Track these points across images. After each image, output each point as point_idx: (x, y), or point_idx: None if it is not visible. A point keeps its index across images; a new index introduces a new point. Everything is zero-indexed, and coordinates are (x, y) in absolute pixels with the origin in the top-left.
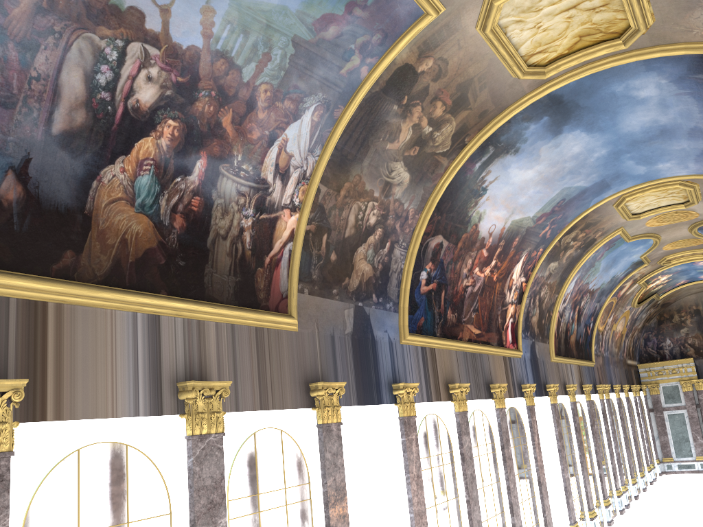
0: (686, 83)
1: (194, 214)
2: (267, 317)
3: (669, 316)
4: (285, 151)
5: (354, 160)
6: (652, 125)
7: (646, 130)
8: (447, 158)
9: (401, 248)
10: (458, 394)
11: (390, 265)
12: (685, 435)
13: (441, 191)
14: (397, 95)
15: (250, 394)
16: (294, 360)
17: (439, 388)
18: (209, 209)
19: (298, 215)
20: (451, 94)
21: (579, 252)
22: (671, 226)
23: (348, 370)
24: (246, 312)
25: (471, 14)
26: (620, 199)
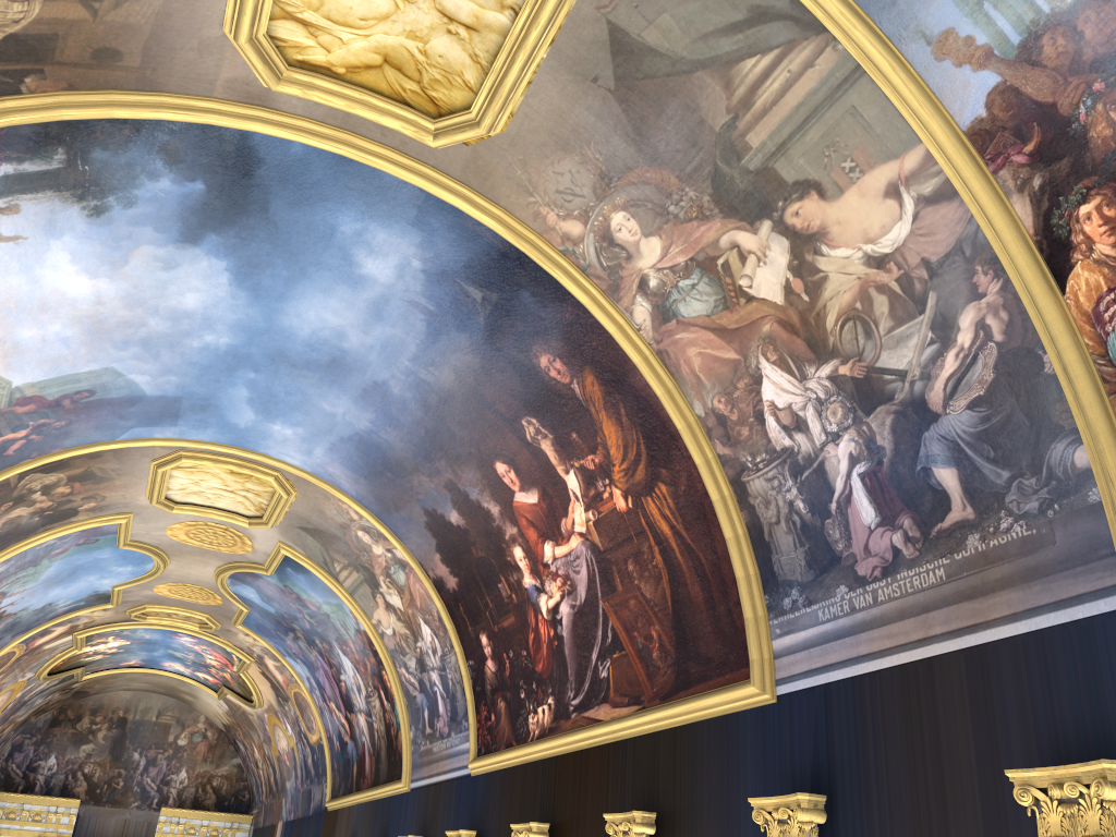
0: (442, 290)
1: None
2: None
3: (75, 716)
4: None
5: None
6: (330, 341)
7: (316, 343)
8: None
9: None
10: None
11: None
12: None
13: None
14: None
15: None
16: None
17: None
18: None
19: None
20: None
21: (35, 523)
22: (199, 553)
23: None
24: None
25: None
26: (172, 455)
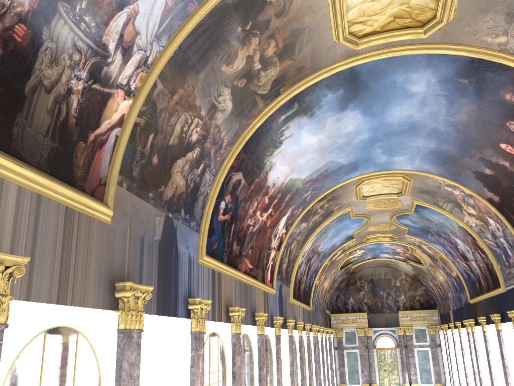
0: (448, 85)
1: (15, 45)
2: (82, 198)
3: (353, 282)
4: (133, 24)
5: (192, 69)
6: (407, 120)
7: (401, 123)
8: (263, 101)
9: (210, 174)
10: (236, 317)
11: (200, 186)
12: (356, 368)
13: (252, 130)
14: (244, 17)
15: (47, 282)
16: (103, 255)
17: (221, 309)
18: (35, 48)
19: (131, 102)
20: (284, 37)
21: (321, 219)
22: (380, 212)
23: (152, 278)
24: (59, 185)
25: None
26: (360, 181)
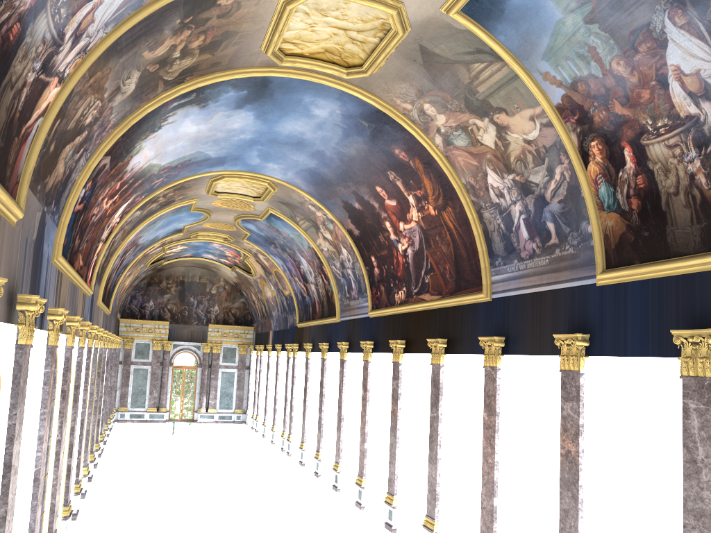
0: (349, 121)
1: (8, 44)
2: (12, 203)
3: (158, 281)
4: (94, 13)
5: (118, 53)
6: (297, 135)
7: (290, 136)
8: (164, 87)
9: (85, 158)
10: (73, 328)
11: (72, 173)
12: (144, 388)
13: (141, 115)
14: (189, 12)
15: None
16: (7, 262)
17: None
18: (18, 45)
19: (59, 89)
20: (216, 35)
21: (157, 208)
22: (226, 210)
23: (27, 284)
24: (4, 191)
25: None
26: (219, 176)
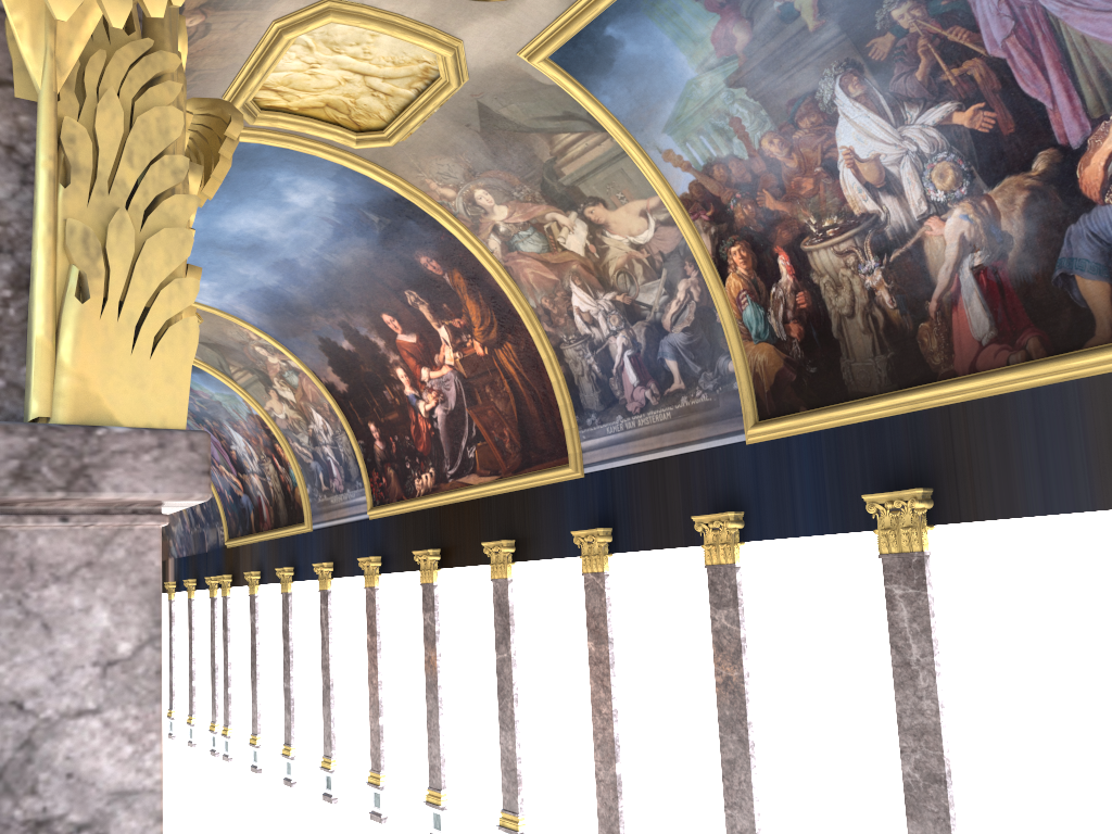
0: (348, 213)
1: None
2: None
3: None
4: None
5: None
6: (254, 235)
7: (241, 236)
8: None
9: None
10: None
11: None
12: None
13: None
14: None
15: None
16: None
17: None
18: None
19: None
20: None
21: None
22: None
23: None
24: None
25: (291, 5)
26: None
